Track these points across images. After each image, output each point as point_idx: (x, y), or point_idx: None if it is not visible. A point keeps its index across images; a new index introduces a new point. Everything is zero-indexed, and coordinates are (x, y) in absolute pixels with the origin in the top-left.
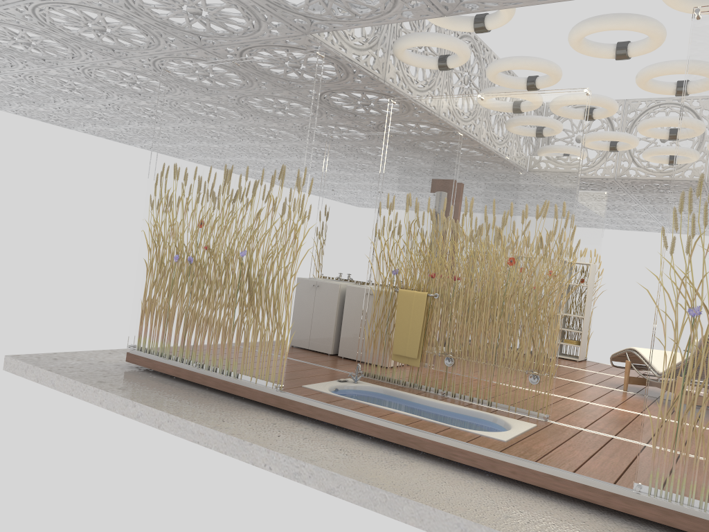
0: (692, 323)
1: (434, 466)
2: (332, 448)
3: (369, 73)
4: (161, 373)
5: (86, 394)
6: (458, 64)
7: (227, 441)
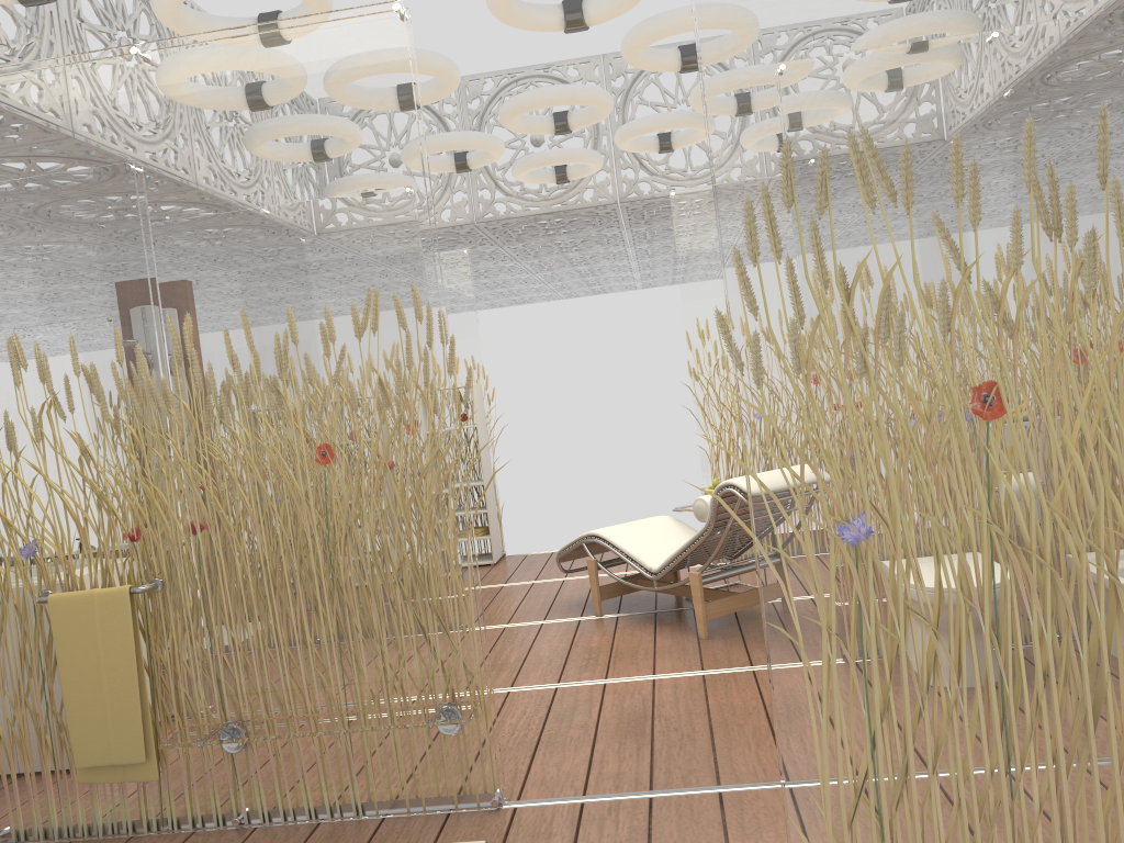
0: (858, 565)
1: None
2: None
3: None
4: None
5: None
6: None
7: None
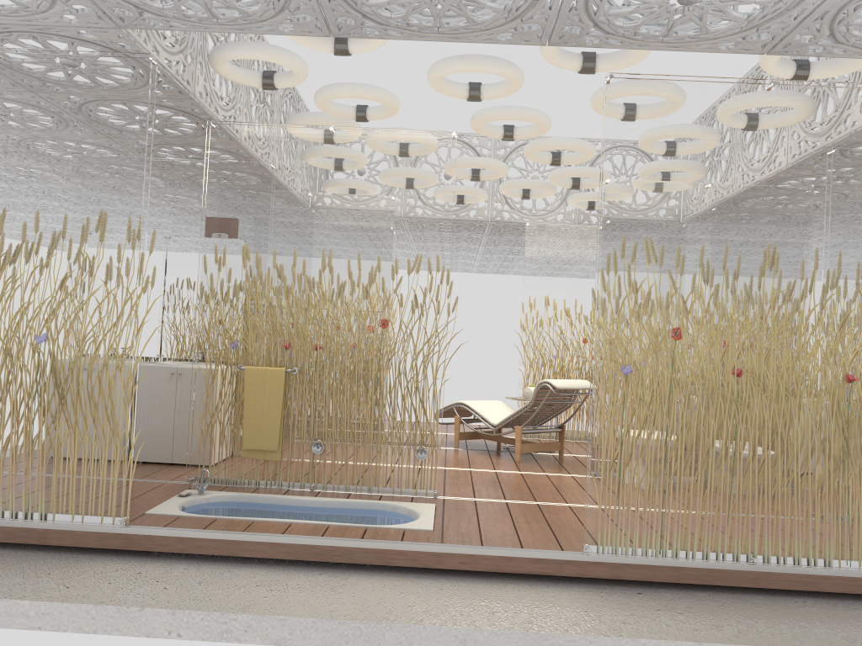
0: (626, 381)
1: (372, 577)
2: (246, 586)
3: (180, 85)
4: None
5: None
6: (290, 85)
7: (97, 614)
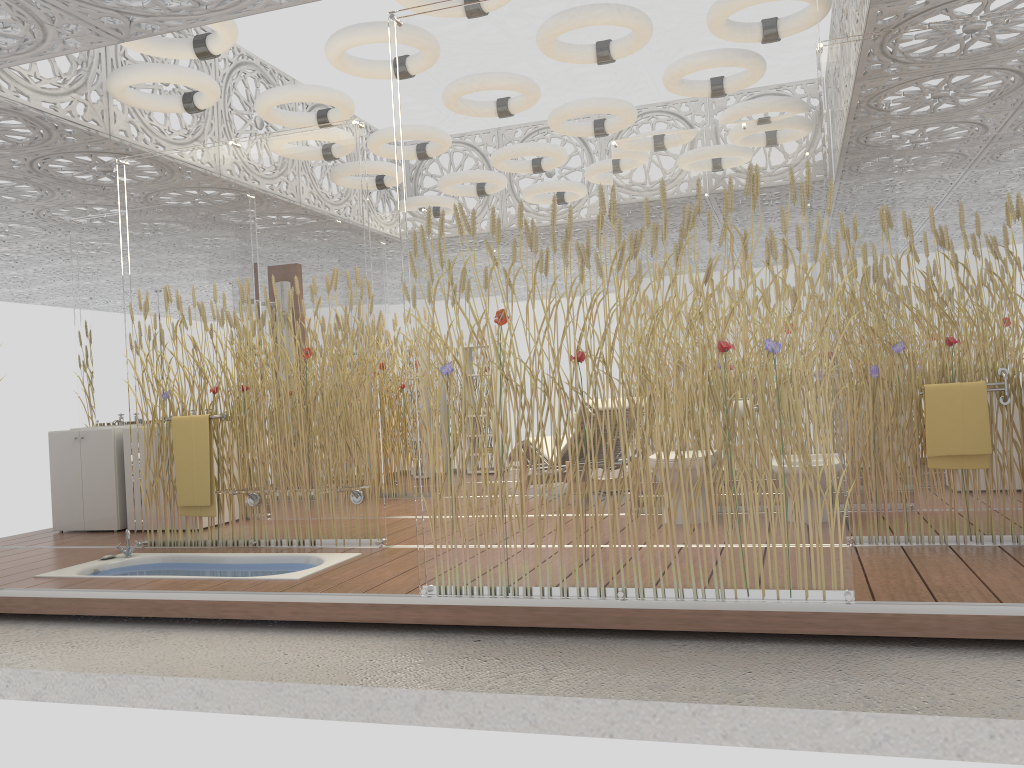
0: (445, 383)
1: (199, 632)
2: (55, 643)
3: (79, 127)
4: None
5: None
6: (209, 103)
7: None
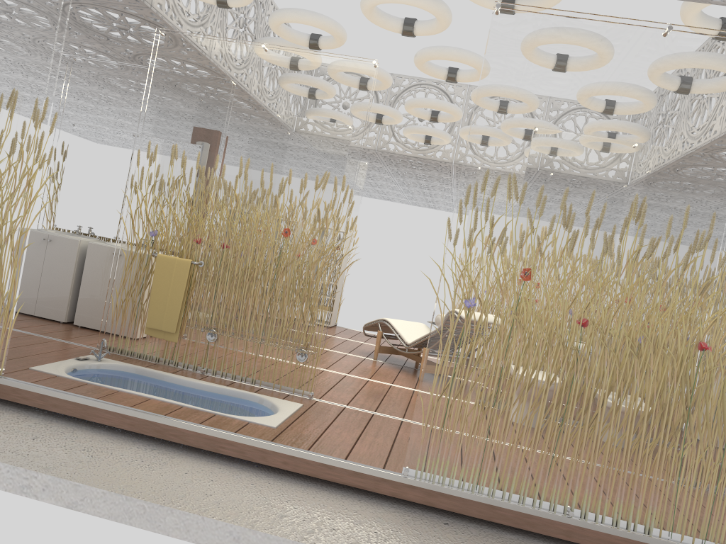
0: (467, 314)
1: (198, 461)
2: (73, 449)
3: None
4: None
5: None
6: (240, 5)
7: None
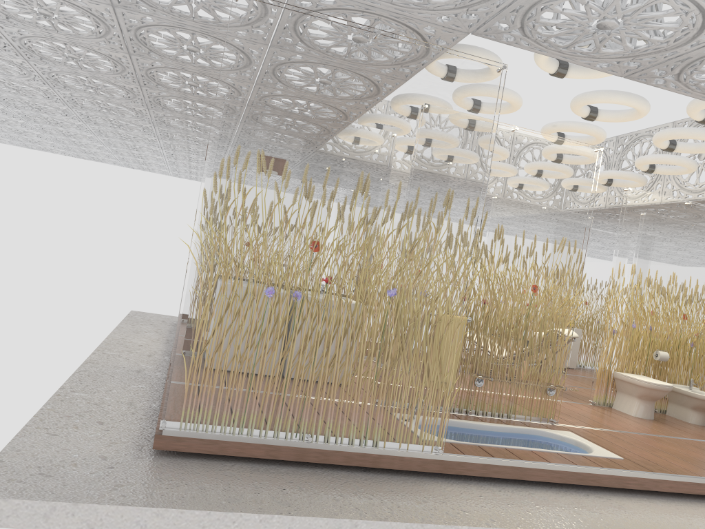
0: None
1: (621, 498)
2: (569, 508)
3: None
4: (215, 456)
5: (241, 528)
6: None
7: None
